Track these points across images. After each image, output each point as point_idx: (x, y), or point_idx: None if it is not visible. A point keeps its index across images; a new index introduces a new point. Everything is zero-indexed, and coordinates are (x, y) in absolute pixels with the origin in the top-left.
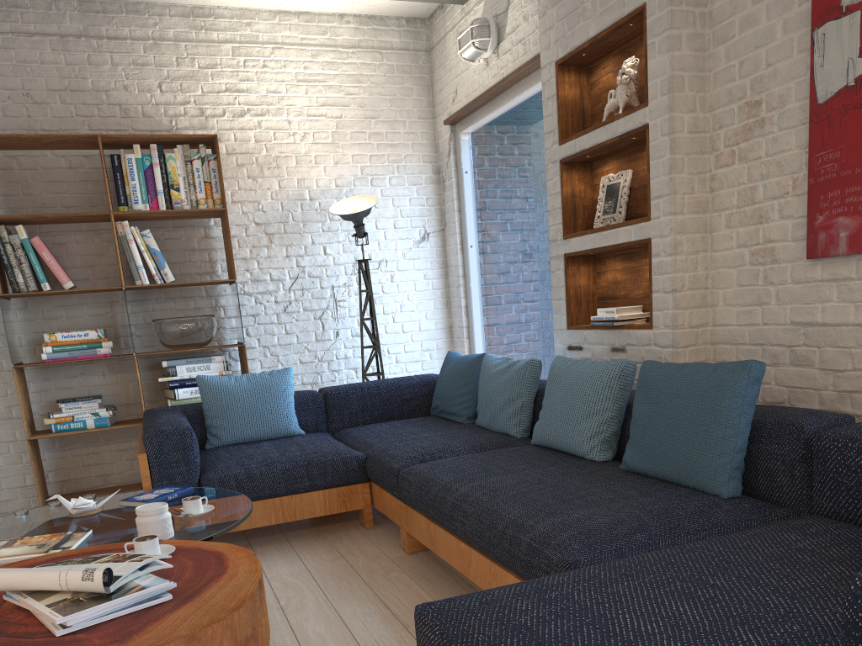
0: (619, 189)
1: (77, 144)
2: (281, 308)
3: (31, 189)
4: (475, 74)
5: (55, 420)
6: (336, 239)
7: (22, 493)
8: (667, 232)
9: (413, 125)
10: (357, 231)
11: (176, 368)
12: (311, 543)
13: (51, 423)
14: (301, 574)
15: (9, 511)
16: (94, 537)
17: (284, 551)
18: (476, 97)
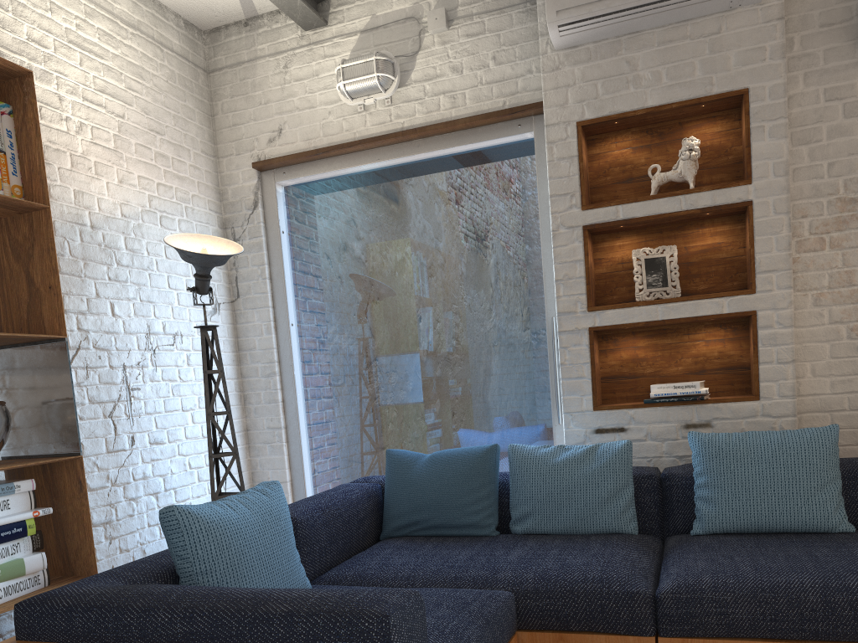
0: (666, 263)
1: None
2: None
3: None
4: (331, 116)
5: None
6: (125, 294)
7: None
8: (785, 305)
9: (198, 159)
10: (202, 284)
11: None
12: None
13: None
14: None
15: None
16: None
17: None
18: (344, 143)
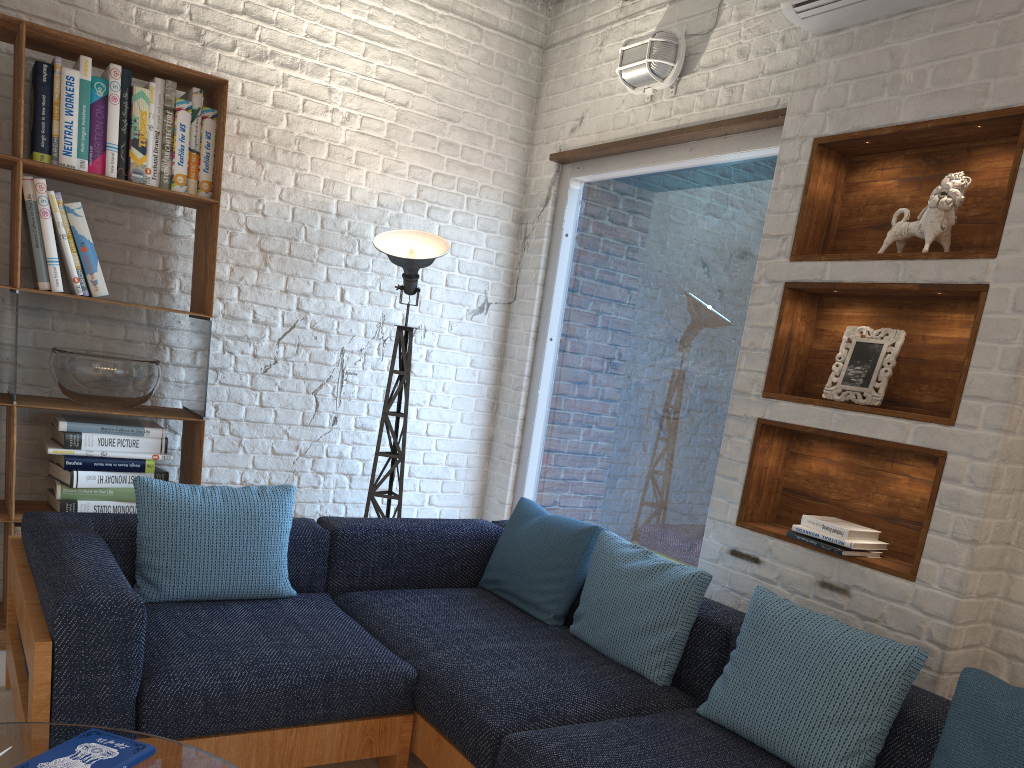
0: (880, 355)
1: None
2: (261, 366)
3: None
4: (624, 105)
5: None
6: (362, 282)
7: None
8: (986, 455)
9: (501, 147)
10: (406, 284)
11: (81, 437)
12: None
13: None
14: None
15: None
16: None
17: None
18: (621, 140)
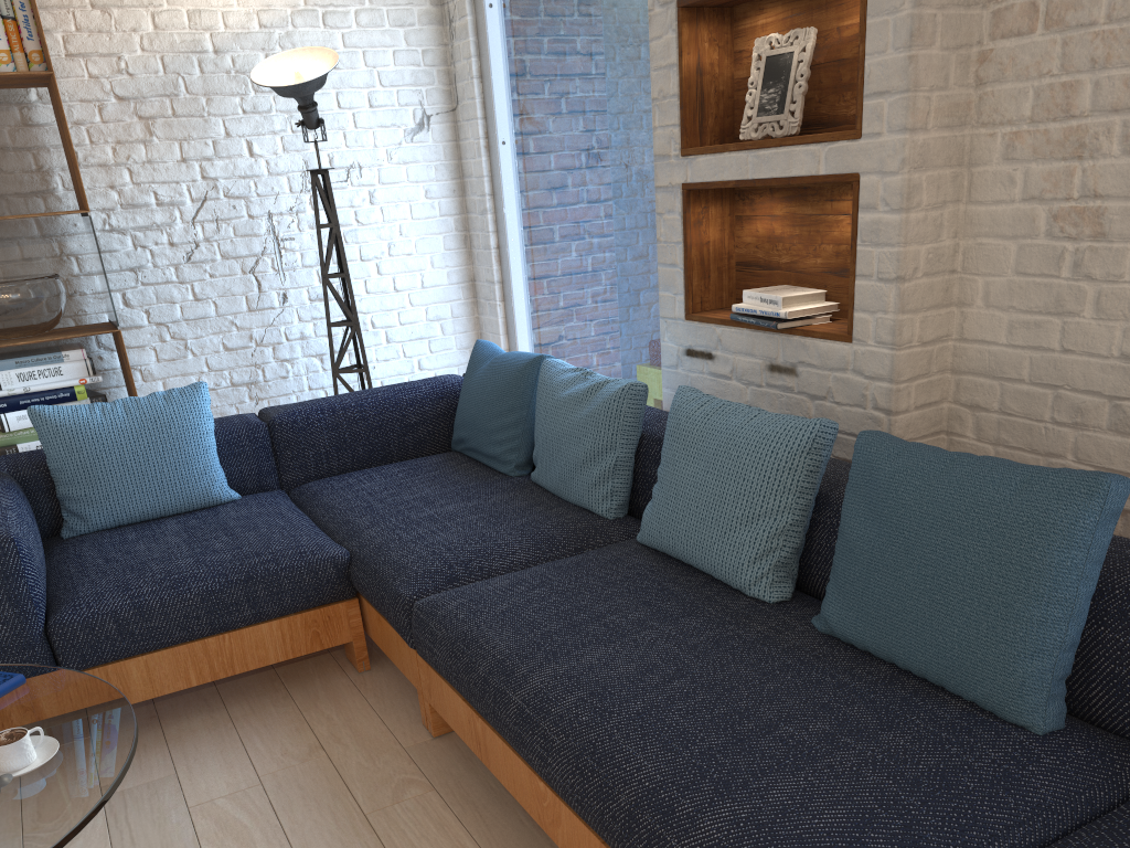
0: (792, 67)
1: None
2: (182, 255)
3: None
4: None
5: None
6: (269, 127)
7: None
8: (896, 166)
9: None
10: (305, 117)
11: None
12: (264, 712)
13: None
14: (250, 797)
15: None
16: None
17: (217, 733)
18: None
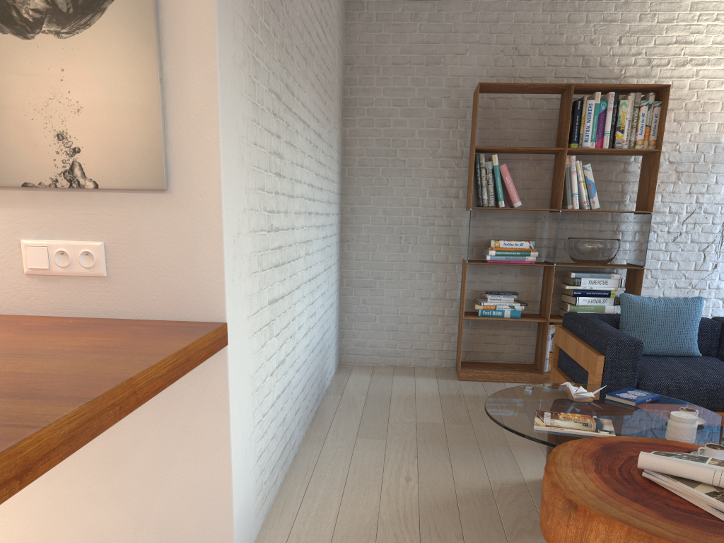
0: None
1: (549, 90)
2: (671, 238)
3: (500, 125)
4: None
5: (483, 307)
6: None
7: (438, 355)
8: None
9: None
10: None
11: (581, 280)
12: None
13: (479, 309)
14: None
15: (427, 366)
16: (617, 425)
17: None
18: None
